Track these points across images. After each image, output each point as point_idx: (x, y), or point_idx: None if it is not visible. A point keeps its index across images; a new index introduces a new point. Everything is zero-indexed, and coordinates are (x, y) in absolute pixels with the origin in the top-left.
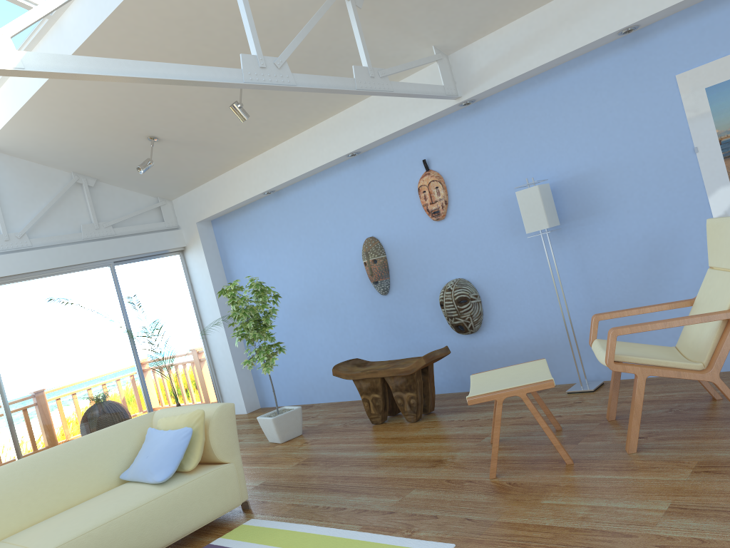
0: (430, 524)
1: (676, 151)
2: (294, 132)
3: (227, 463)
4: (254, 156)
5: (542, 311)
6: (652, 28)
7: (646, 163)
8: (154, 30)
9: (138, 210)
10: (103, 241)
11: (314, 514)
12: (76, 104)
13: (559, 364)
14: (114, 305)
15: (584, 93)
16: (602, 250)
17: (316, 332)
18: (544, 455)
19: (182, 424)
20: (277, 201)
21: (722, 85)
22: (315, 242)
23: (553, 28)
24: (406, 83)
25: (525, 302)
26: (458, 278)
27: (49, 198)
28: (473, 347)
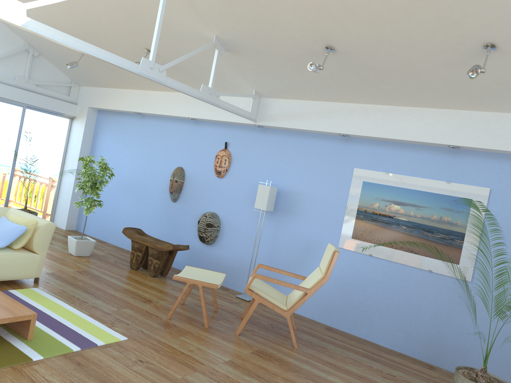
0: (123, 326)
1: (338, 203)
2: (167, 89)
3: (37, 253)
4: (139, 89)
5: (245, 250)
6: (355, 139)
7: (324, 202)
8: (110, 5)
9: (57, 83)
10: (26, 91)
11: (70, 299)
12: (48, 13)
13: (241, 281)
14: (14, 131)
15: (313, 153)
16: (286, 233)
17: (127, 203)
18: (199, 319)
19: (23, 223)
20: (141, 120)
21: (370, 183)
22: (150, 154)
23: (312, 114)
24: (228, 104)
25: (240, 241)
26: (214, 212)
27: (5, 51)
28: (205, 252)
